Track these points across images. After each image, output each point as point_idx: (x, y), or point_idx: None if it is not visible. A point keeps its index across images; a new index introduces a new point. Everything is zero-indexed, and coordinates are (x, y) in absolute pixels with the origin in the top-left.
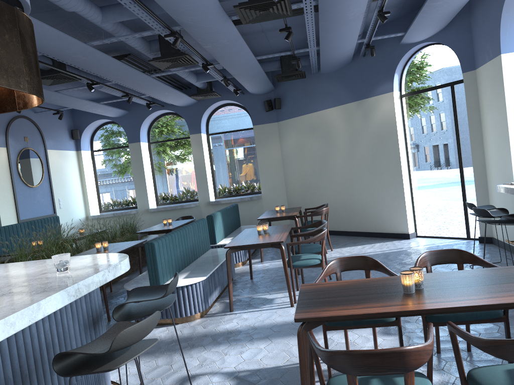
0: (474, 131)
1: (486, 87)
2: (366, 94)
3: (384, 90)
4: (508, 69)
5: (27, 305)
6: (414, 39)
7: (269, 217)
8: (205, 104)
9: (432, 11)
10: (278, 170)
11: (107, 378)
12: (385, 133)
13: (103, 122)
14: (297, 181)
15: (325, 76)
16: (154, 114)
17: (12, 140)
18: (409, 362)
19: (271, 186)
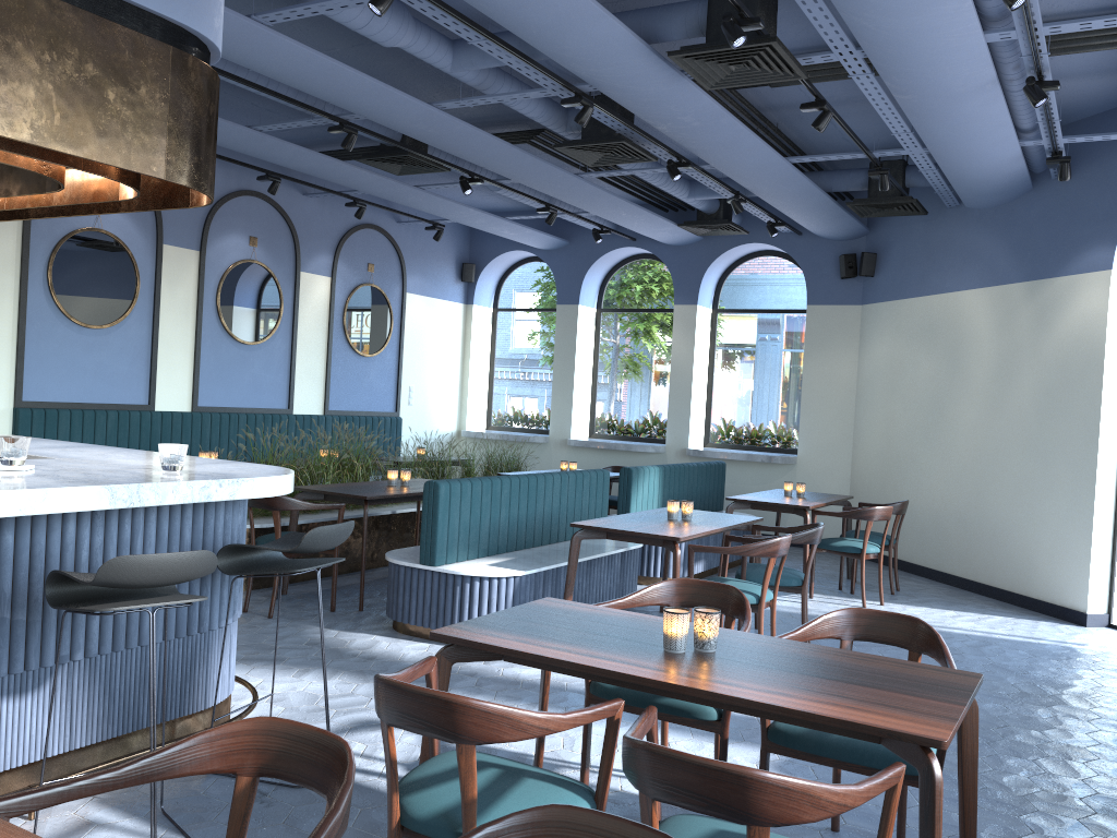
0: None
1: None
2: (1051, 268)
3: (1091, 264)
4: None
5: (27, 488)
6: None
7: (752, 499)
8: (716, 245)
9: None
10: (844, 411)
11: (214, 668)
12: (1077, 365)
13: (524, 256)
14: (878, 443)
15: (973, 215)
16: (616, 253)
17: (345, 266)
18: (463, 725)
19: (822, 443)
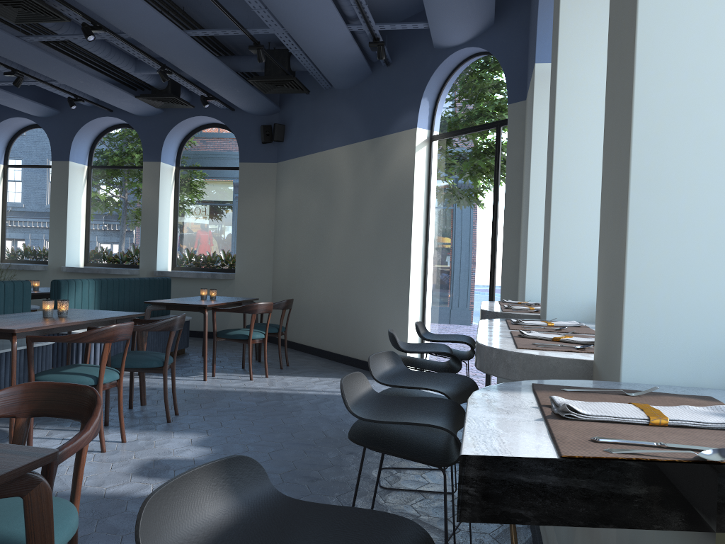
0: (511, 208)
1: (527, 130)
2: (383, 129)
3: (405, 124)
4: (545, 92)
5: None
6: (448, 39)
7: (166, 302)
8: (173, 117)
9: None
10: (267, 239)
11: None
12: (398, 197)
13: (27, 123)
14: (287, 261)
15: (339, 94)
16: (99, 122)
17: None
18: None
19: (252, 263)
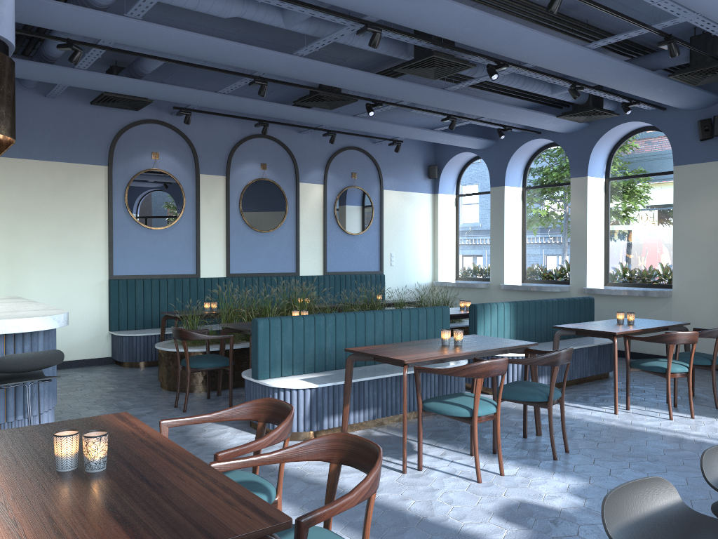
0: None
1: None
2: None
3: None
4: None
5: None
6: None
7: (574, 327)
8: (598, 128)
9: None
10: (710, 251)
11: None
12: None
13: (472, 155)
14: None
15: None
16: (529, 145)
17: (334, 176)
18: None
19: (692, 278)
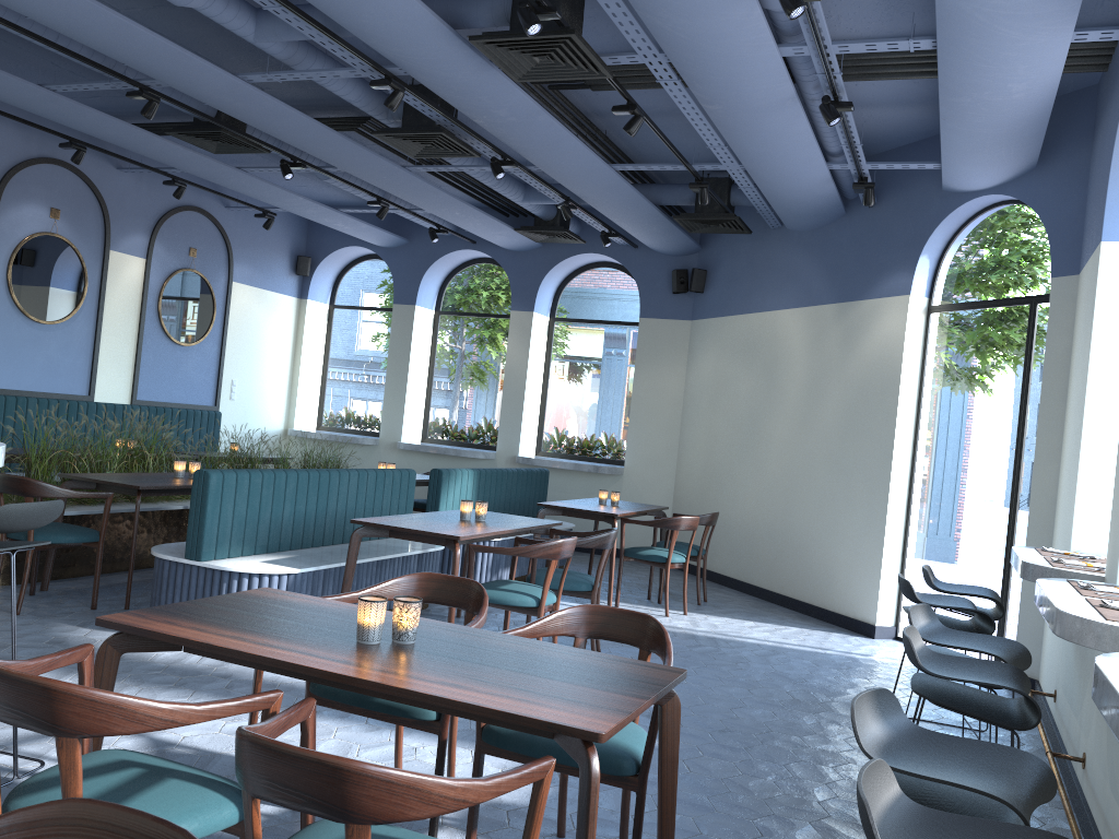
0: (1048, 418)
1: (1081, 318)
2: (858, 291)
3: (893, 288)
4: (1113, 280)
5: None
6: (966, 184)
7: (563, 505)
8: (554, 253)
9: (963, 117)
10: (671, 424)
11: None
12: (877, 386)
13: (363, 252)
14: (700, 456)
15: (793, 237)
16: (456, 256)
17: (163, 249)
18: (63, 715)
19: (648, 455)
